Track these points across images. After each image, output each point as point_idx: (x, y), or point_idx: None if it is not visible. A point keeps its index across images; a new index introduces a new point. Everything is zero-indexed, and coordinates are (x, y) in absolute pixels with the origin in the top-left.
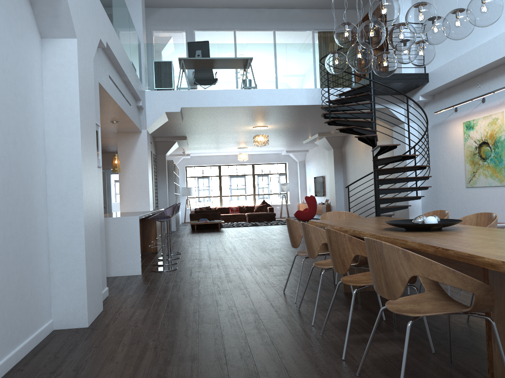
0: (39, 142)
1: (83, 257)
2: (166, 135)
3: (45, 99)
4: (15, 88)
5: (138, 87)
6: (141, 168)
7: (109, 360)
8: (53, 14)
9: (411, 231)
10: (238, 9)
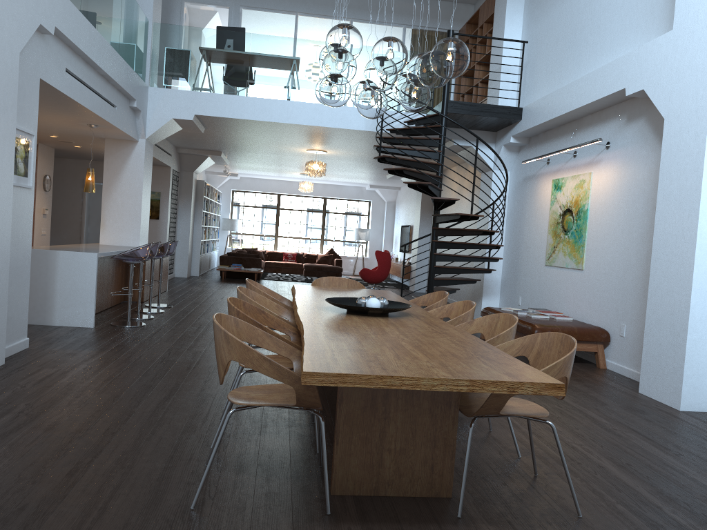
0: None
1: None
2: (192, 146)
3: None
4: None
5: (131, 82)
6: (133, 189)
7: None
8: None
9: (347, 312)
10: None
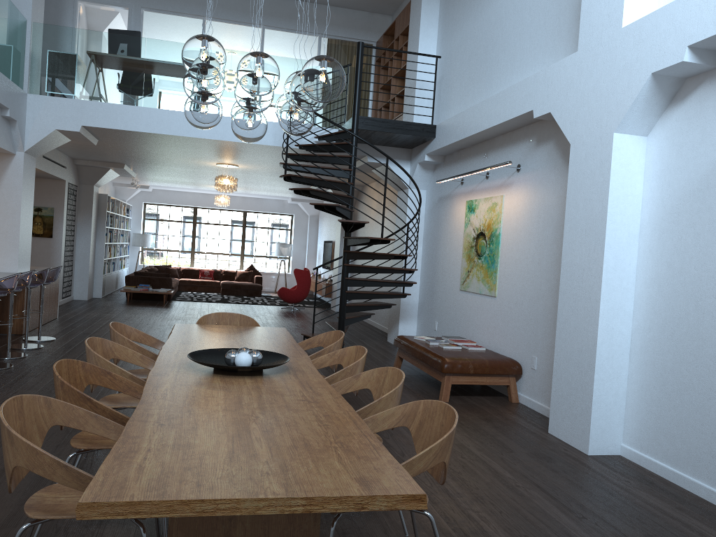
0: None
1: None
2: (90, 158)
3: None
4: None
5: (2, 89)
6: (10, 208)
7: None
8: None
9: (212, 370)
10: None
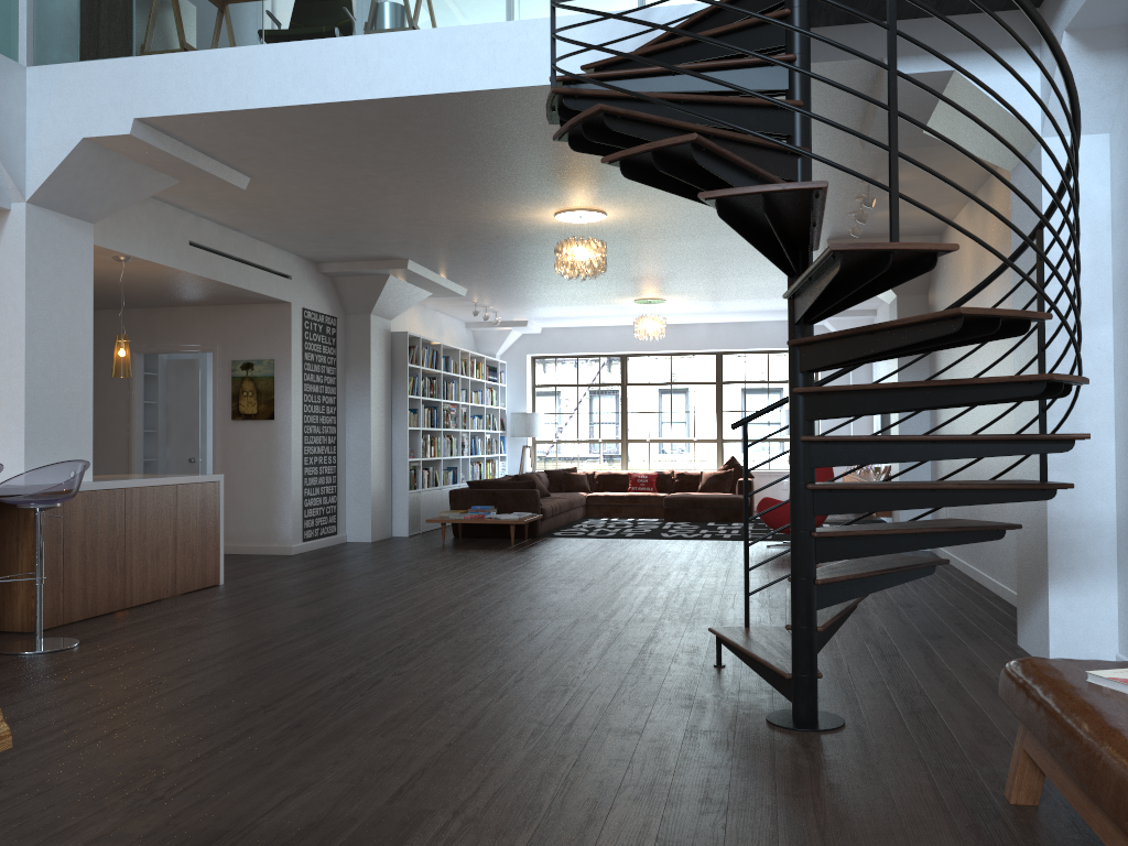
0: None
1: None
2: (332, 251)
3: None
4: None
5: None
6: (6, 335)
7: None
8: None
9: None
10: None
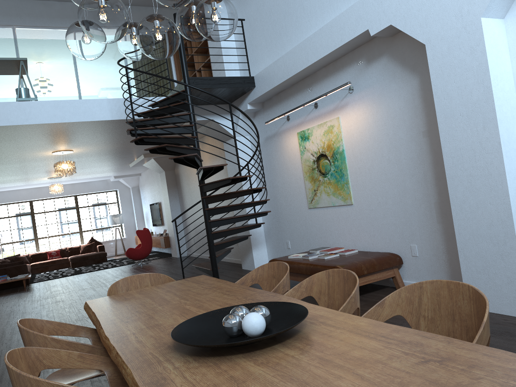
0: None
1: None
2: None
3: None
4: None
5: None
6: None
7: None
8: None
9: (217, 350)
10: None
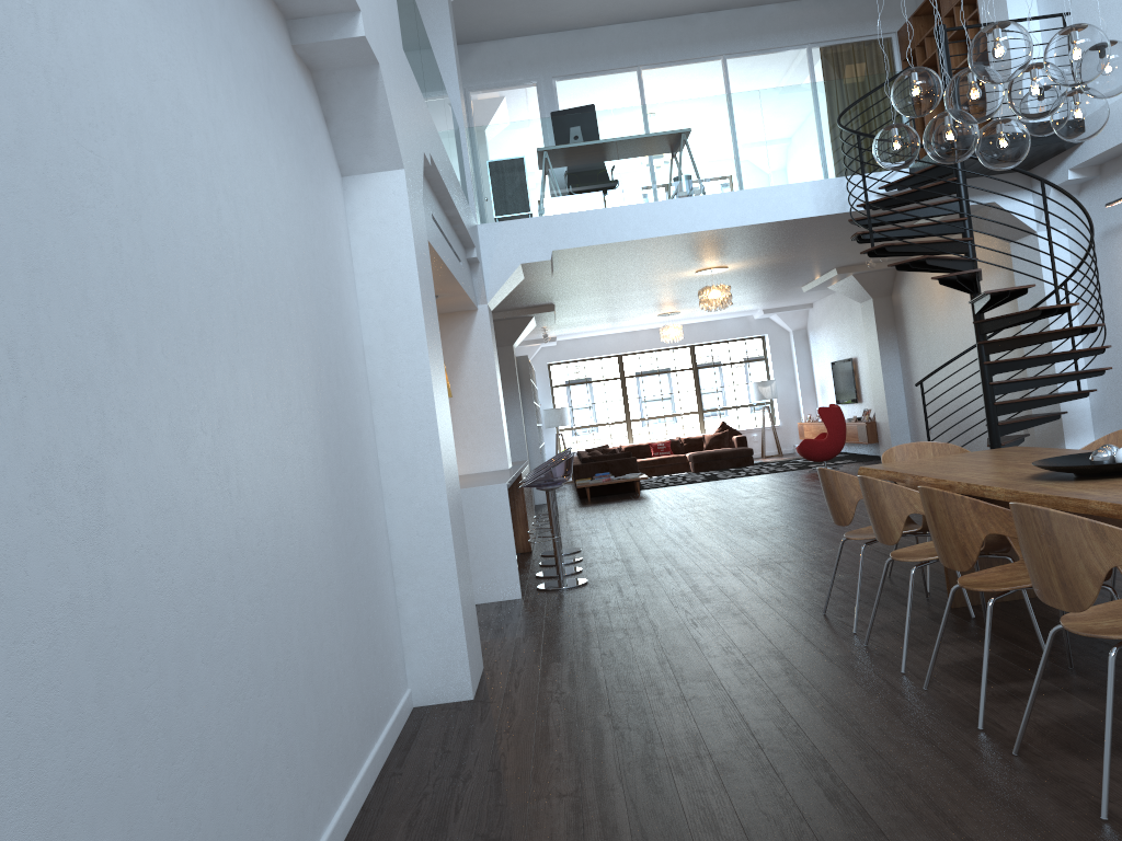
0: (361, 370)
1: (452, 571)
2: (513, 305)
3: (359, 288)
4: (327, 281)
5: (469, 221)
6: (484, 382)
7: (543, 751)
8: (362, 131)
9: (1088, 478)
10: (642, 22)
